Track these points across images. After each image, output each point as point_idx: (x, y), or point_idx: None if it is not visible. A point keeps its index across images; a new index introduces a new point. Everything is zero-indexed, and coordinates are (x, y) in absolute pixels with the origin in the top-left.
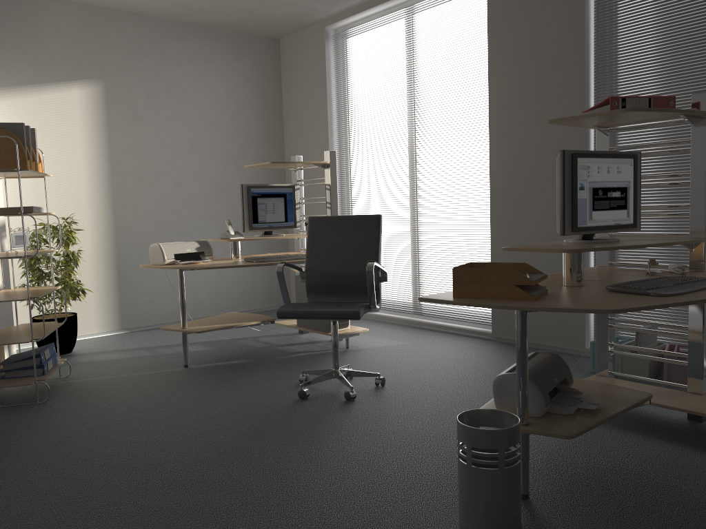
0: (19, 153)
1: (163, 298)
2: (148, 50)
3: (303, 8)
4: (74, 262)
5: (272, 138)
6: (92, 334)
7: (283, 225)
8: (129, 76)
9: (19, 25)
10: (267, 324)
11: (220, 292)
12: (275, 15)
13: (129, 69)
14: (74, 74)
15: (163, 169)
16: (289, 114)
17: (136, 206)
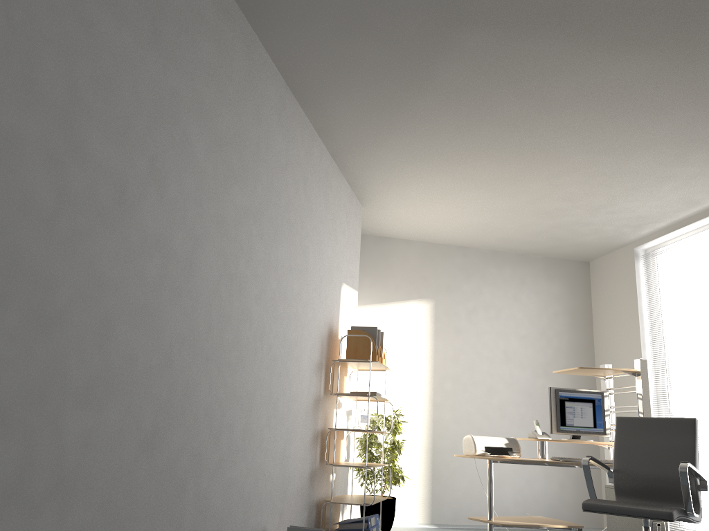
0: (371, 349)
1: (470, 499)
2: (471, 275)
3: (611, 233)
4: (397, 449)
5: (582, 351)
6: (405, 523)
7: (592, 431)
8: (454, 295)
9: (377, 260)
10: (573, 530)
11: (527, 502)
12: (584, 240)
13: (454, 290)
14: (412, 294)
15: (478, 375)
16: (599, 329)
17: (452, 407)
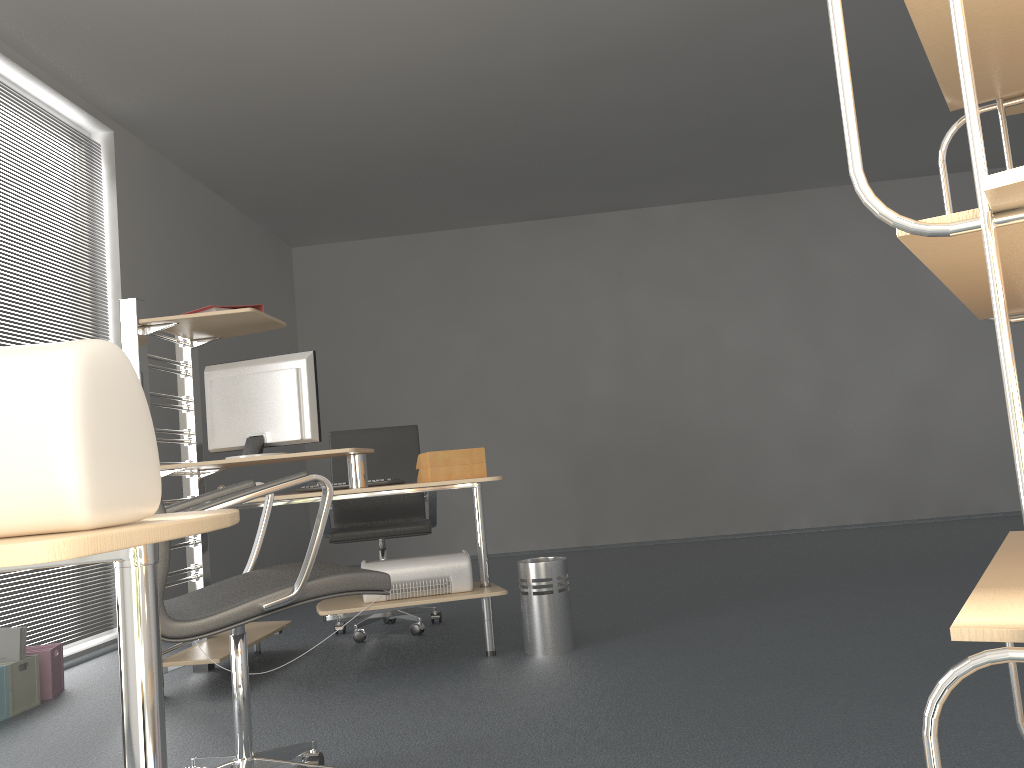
0: None
1: None
2: None
3: None
4: None
5: None
6: None
7: None
8: None
9: None
10: None
11: None
12: None
13: None
14: None
15: None
16: None
17: None
